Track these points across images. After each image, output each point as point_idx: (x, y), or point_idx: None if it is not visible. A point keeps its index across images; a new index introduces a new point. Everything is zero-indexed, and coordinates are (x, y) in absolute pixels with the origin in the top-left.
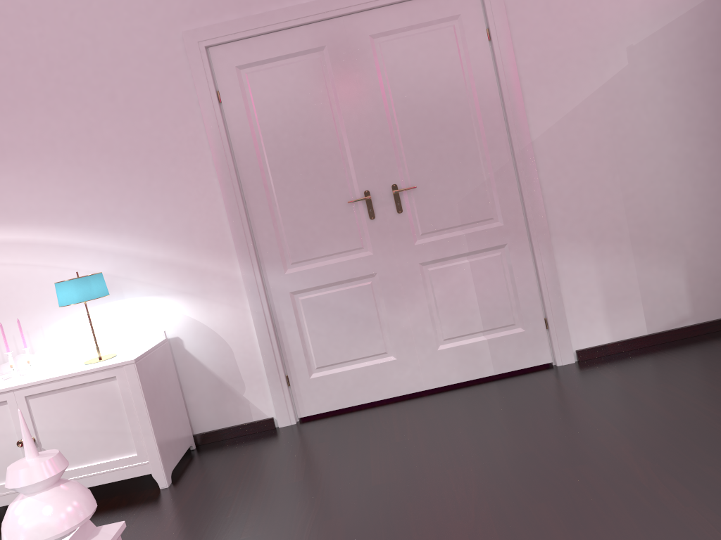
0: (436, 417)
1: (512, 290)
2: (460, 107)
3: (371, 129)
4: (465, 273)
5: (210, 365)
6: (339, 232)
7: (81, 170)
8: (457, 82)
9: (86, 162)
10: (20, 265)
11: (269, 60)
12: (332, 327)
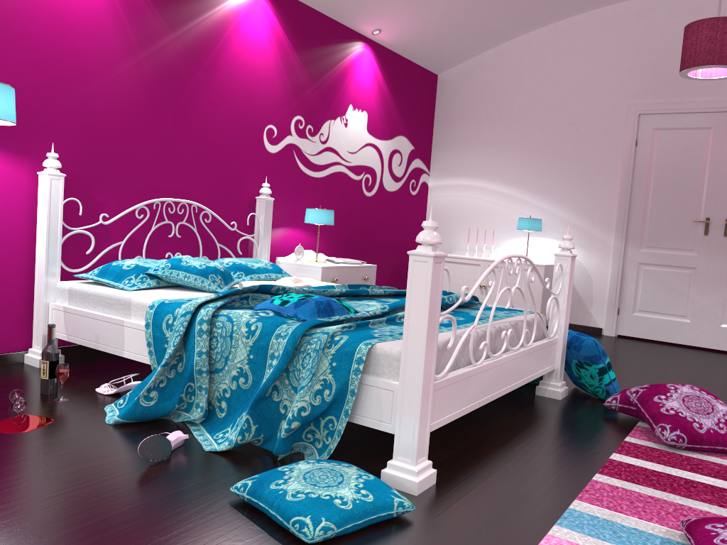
0: (699, 355)
1: None
2: None
3: (724, 182)
4: None
5: (577, 287)
6: (681, 237)
7: (547, 165)
8: None
9: (551, 161)
10: (500, 205)
11: (674, 128)
12: (656, 290)
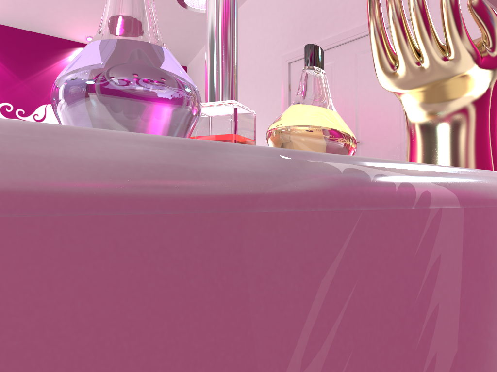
0: None
1: None
2: (393, 96)
3: (347, 106)
4: None
5: None
6: None
7: None
8: None
9: None
10: None
11: None
12: None
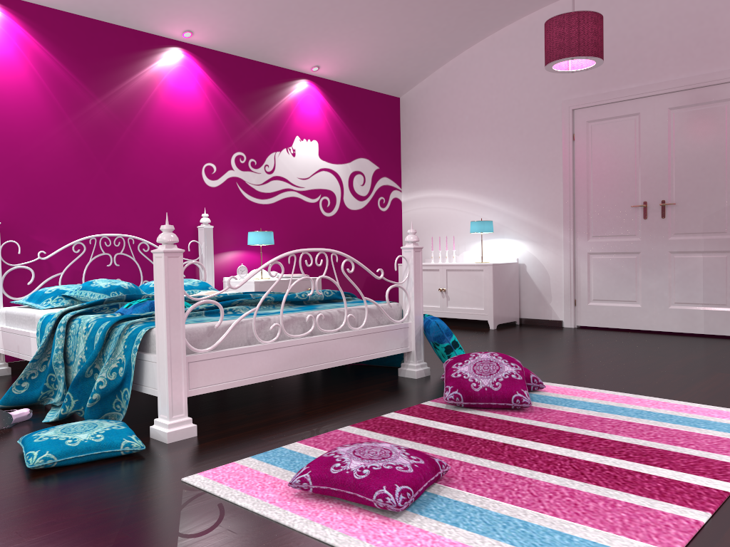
0: (639, 338)
1: (729, 282)
2: (718, 157)
3: (656, 164)
4: (698, 264)
5: (537, 283)
6: (623, 223)
7: (498, 168)
8: (720, 141)
9: (502, 165)
10: (462, 211)
11: (605, 119)
12: (607, 278)
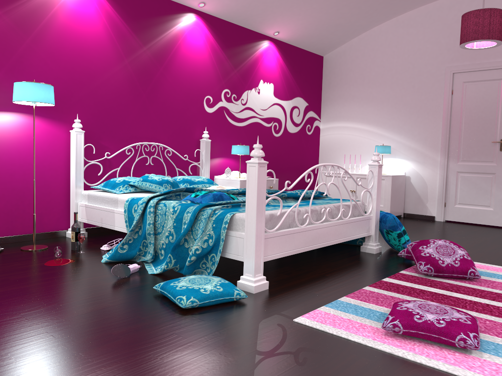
0: (495, 231)
1: None
2: None
3: None
4: None
5: (417, 189)
6: (484, 153)
7: (394, 110)
8: None
9: (397, 108)
10: (365, 138)
11: (476, 81)
12: (469, 189)
